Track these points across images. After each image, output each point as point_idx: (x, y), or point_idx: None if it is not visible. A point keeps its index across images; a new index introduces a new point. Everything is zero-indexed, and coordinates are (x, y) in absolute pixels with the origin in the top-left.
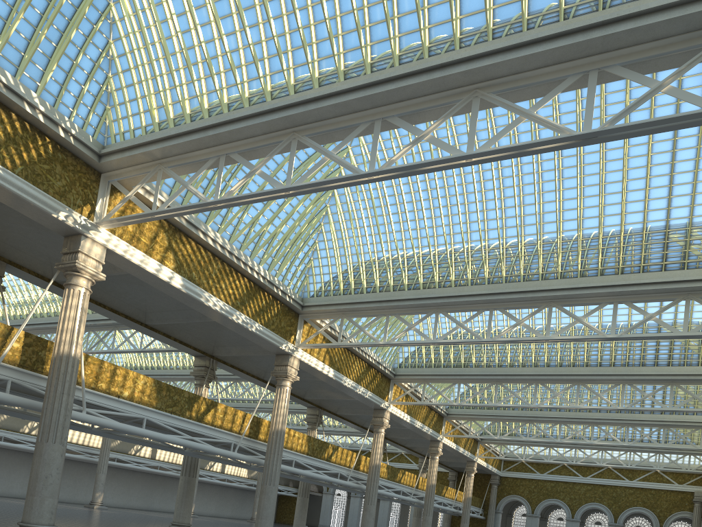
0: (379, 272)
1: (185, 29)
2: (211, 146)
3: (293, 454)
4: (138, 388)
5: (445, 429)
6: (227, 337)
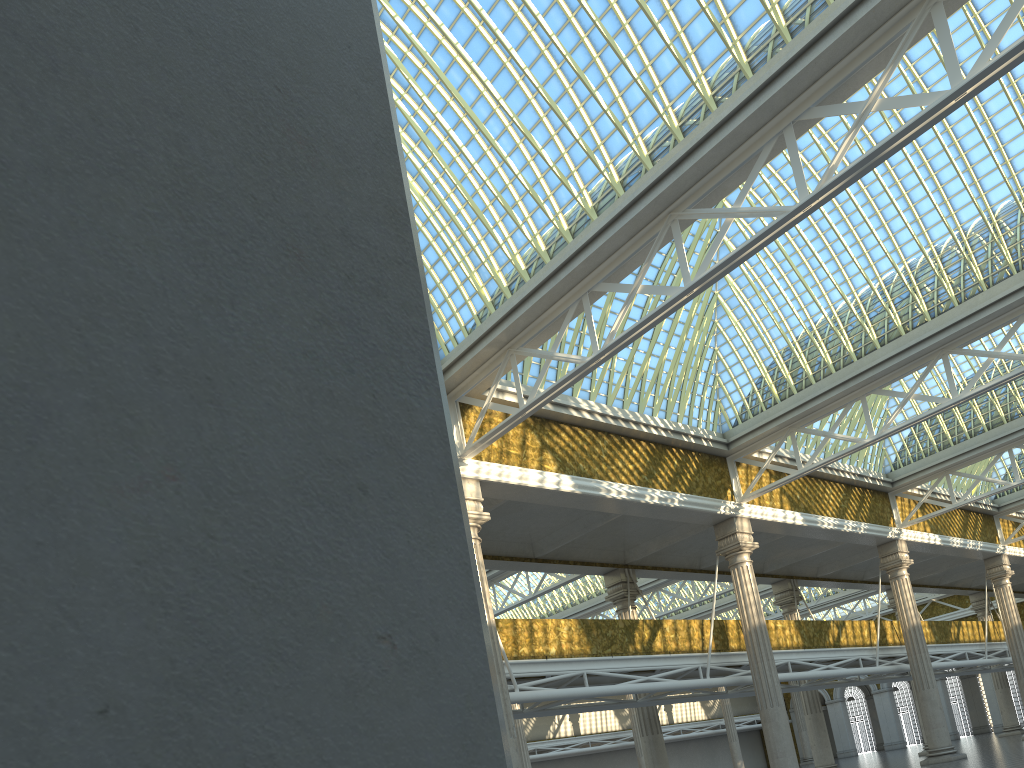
0: (825, 344)
1: (489, 173)
2: (566, 292)
3: (784, 654)
4: (563, 638)
5: (1002, 532)
6: (638, 532)
